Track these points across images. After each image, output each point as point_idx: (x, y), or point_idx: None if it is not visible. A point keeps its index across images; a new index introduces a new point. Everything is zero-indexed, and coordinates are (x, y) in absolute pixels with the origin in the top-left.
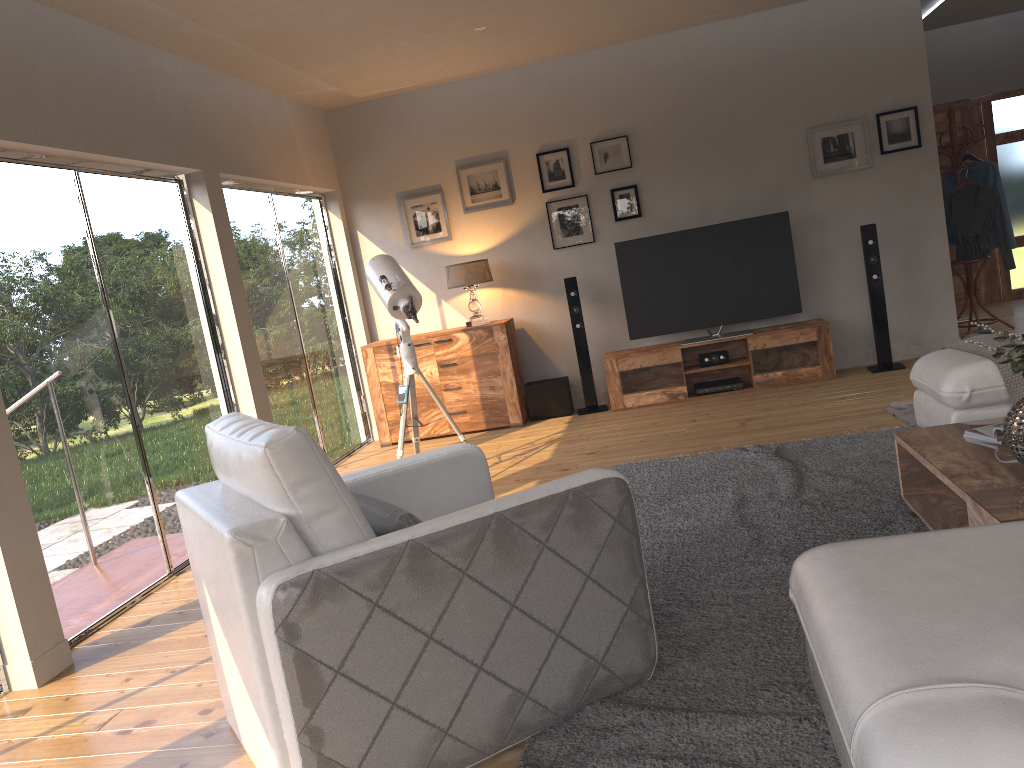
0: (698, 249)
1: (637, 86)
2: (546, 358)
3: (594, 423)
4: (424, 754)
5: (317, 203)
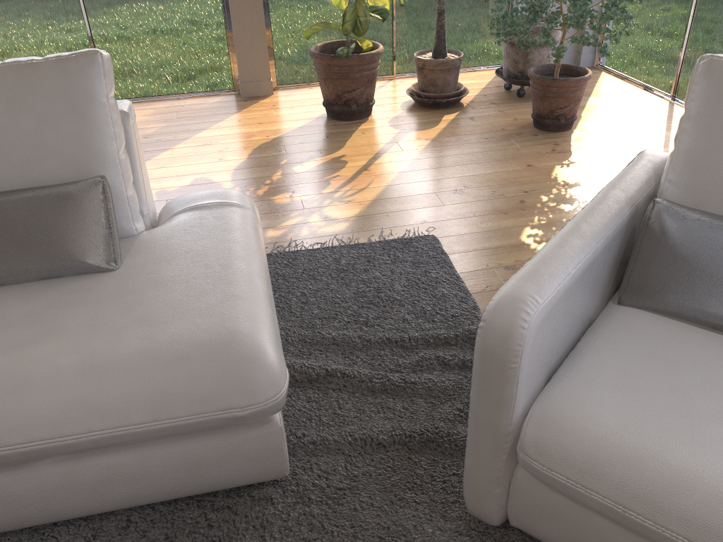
0: None
1: None
2: None
3: None
4: None
5: None
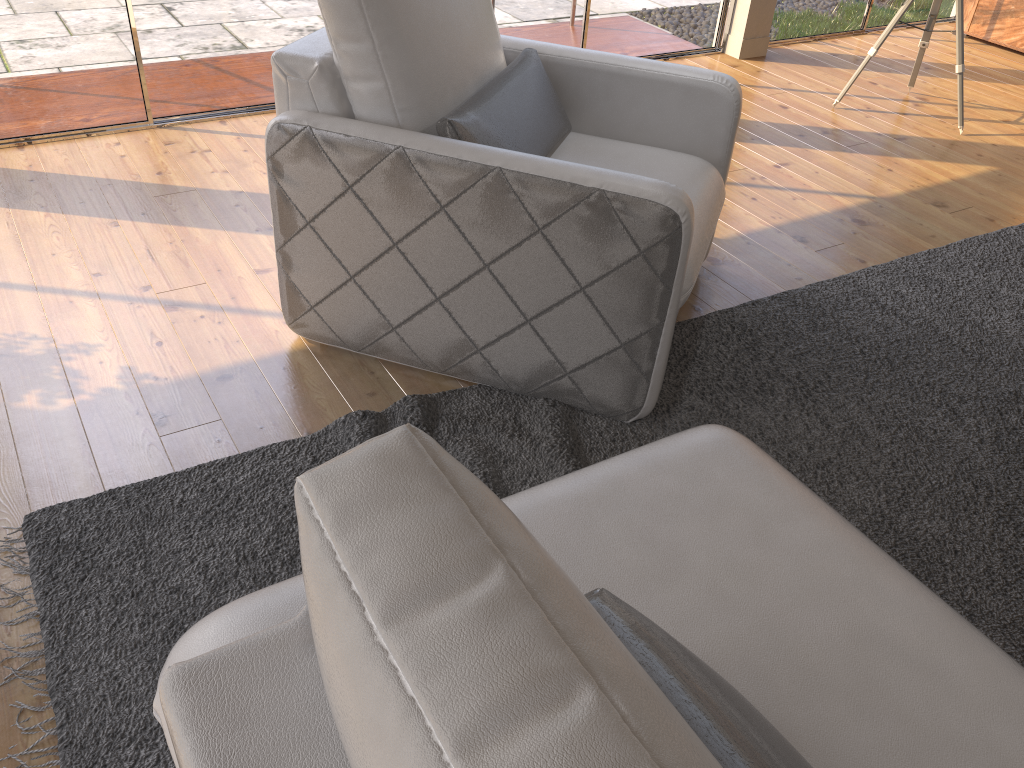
0: None
1: None
2: None
3: None
4: (371, 332)
5: None
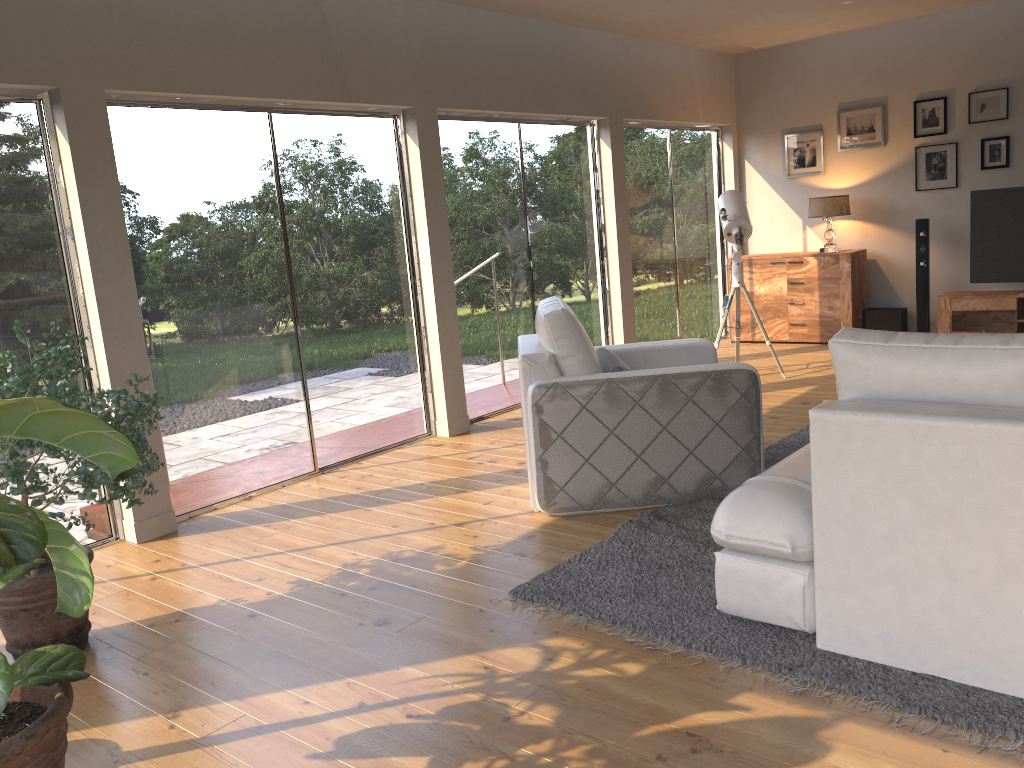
0: None
1: None
2: (891, 289)
3: None
4: (599, 492)
5: (714, 135)
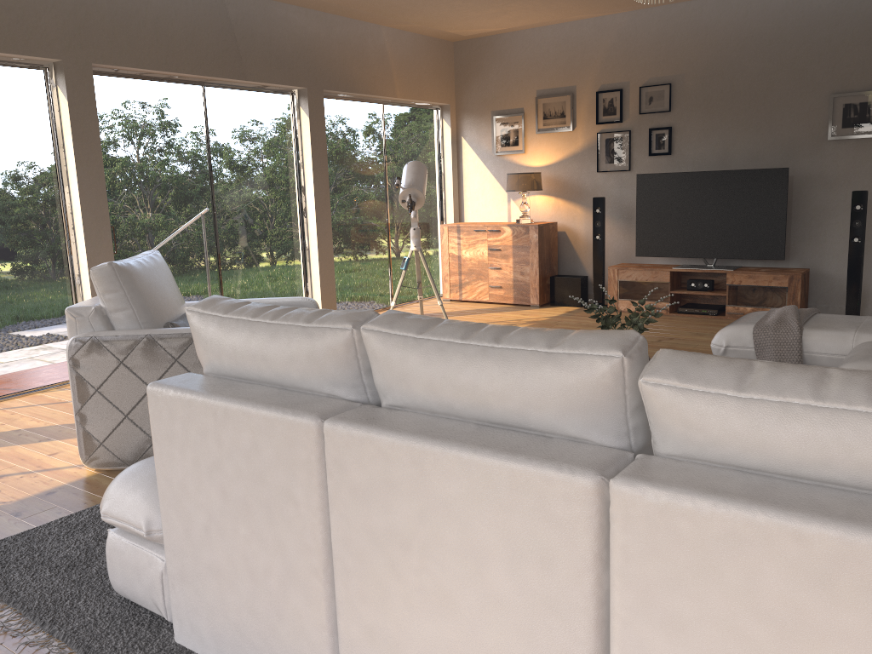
0: (703, 190)
1: (687, 41)
2: (578, 258)
3: (580, 316)
4: (141, 448)
5: (435, 113)
